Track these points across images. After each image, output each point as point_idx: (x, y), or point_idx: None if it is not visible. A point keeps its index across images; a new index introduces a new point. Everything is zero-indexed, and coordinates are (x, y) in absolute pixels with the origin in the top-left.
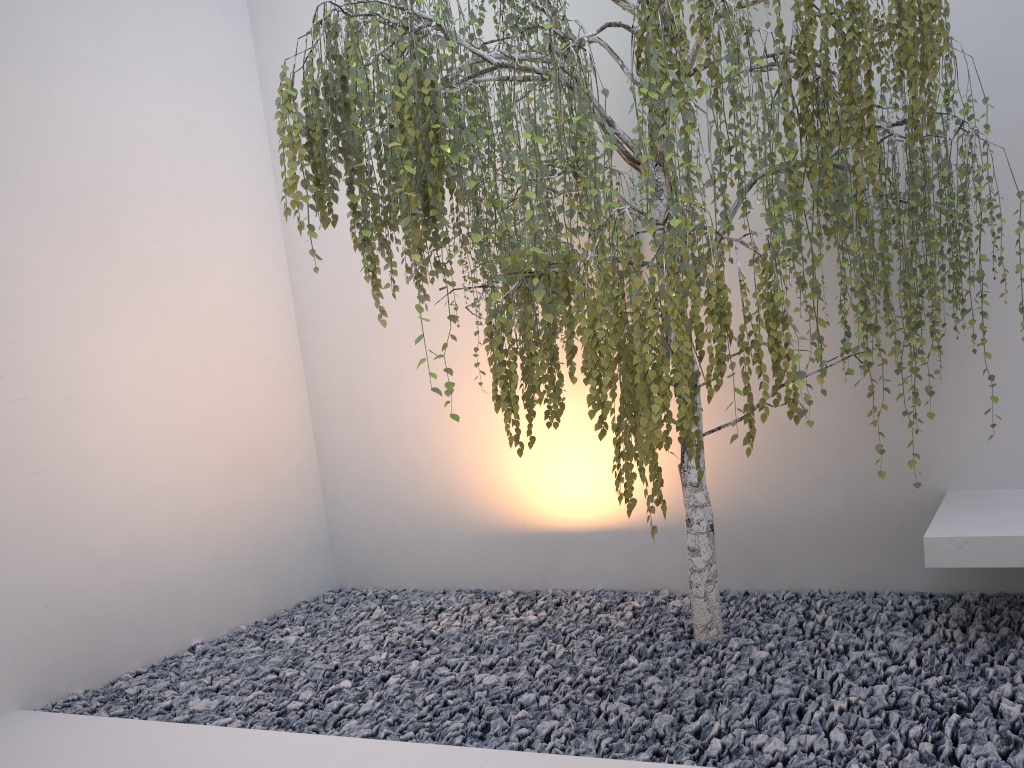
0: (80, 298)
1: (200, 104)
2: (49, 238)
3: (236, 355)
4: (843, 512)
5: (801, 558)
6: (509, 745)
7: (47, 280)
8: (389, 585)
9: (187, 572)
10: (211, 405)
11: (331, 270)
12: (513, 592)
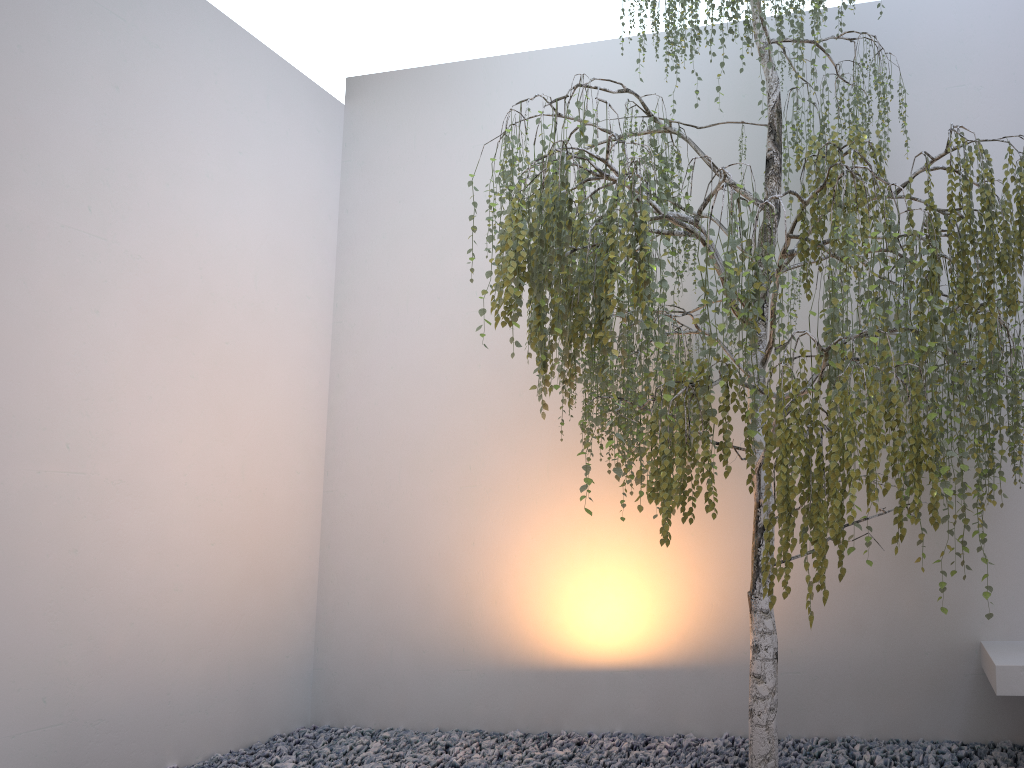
0: (153, 383)
1: (289, 229)
2: (142, 322)
3: (270, 464)
4: (879, 658)
5: (834, 703)
6: None
7: (130, 361)
8: (374, 723)
9: (180, 684)
10: (239, 510)
11: (376, 394)
12: (521, 733)
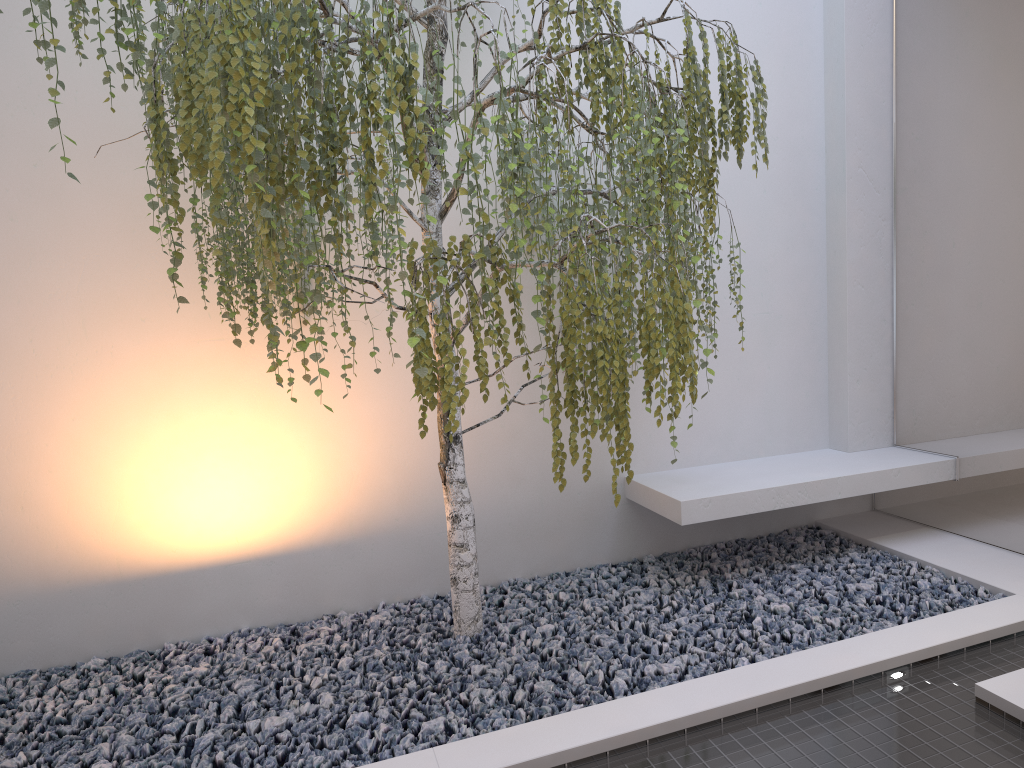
0: None
1: None
2: None
3: None
4: (537, 504)
5: (496, 552)
6: (418, 748)
7: None
8: None
9: None
10: None
11: None
12: (104, 659)
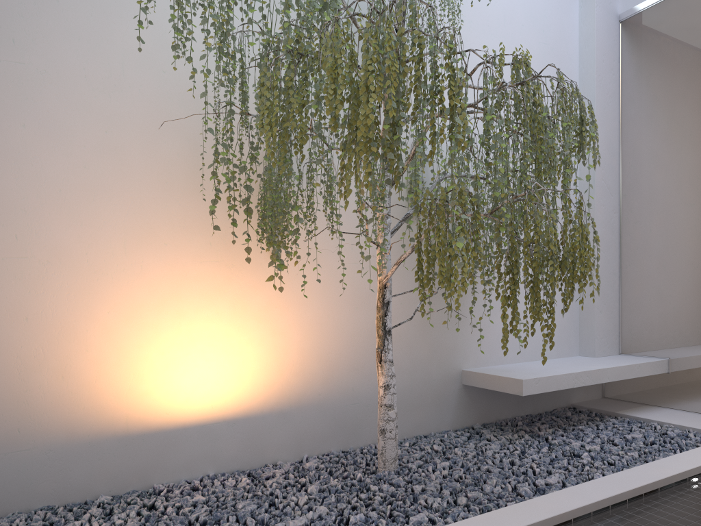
0: None
1: None
2: None
3: None
4: (408, 386)
5: None
6: None
7: None
8: None
9: None
10: None
11: None
12: (110, 496)
